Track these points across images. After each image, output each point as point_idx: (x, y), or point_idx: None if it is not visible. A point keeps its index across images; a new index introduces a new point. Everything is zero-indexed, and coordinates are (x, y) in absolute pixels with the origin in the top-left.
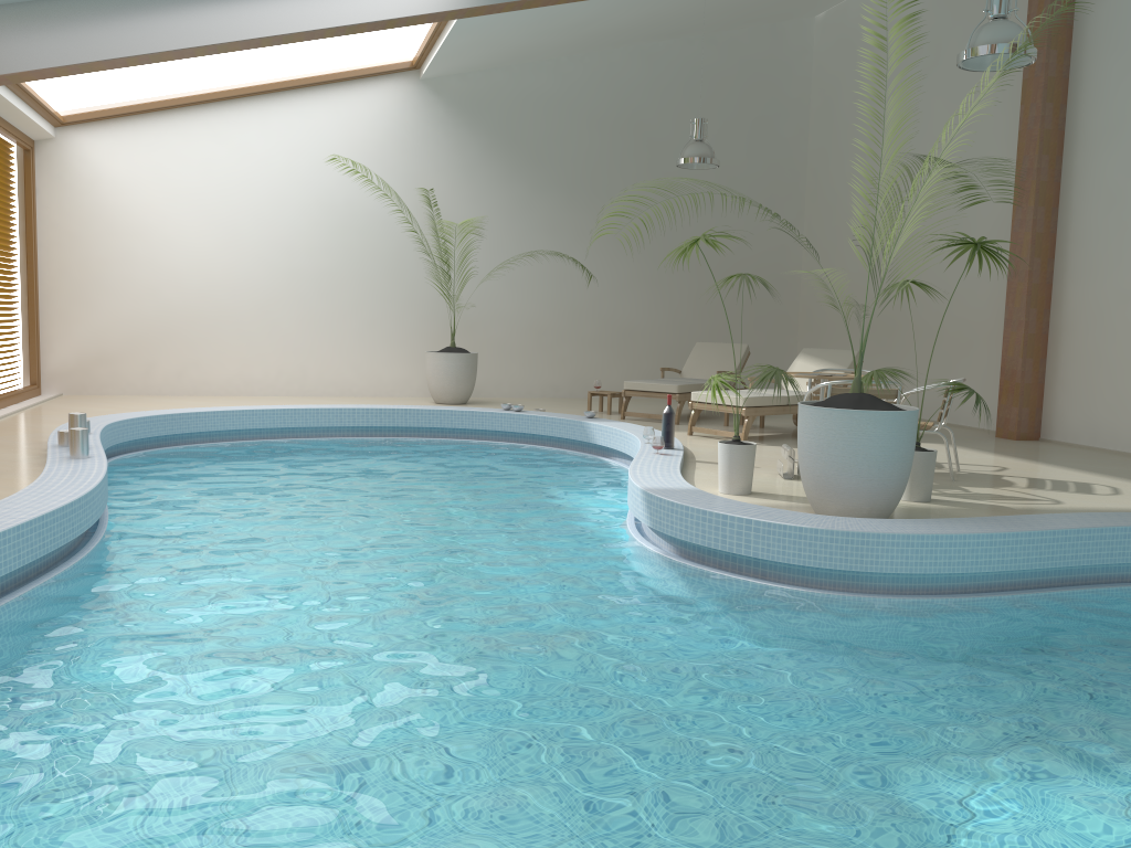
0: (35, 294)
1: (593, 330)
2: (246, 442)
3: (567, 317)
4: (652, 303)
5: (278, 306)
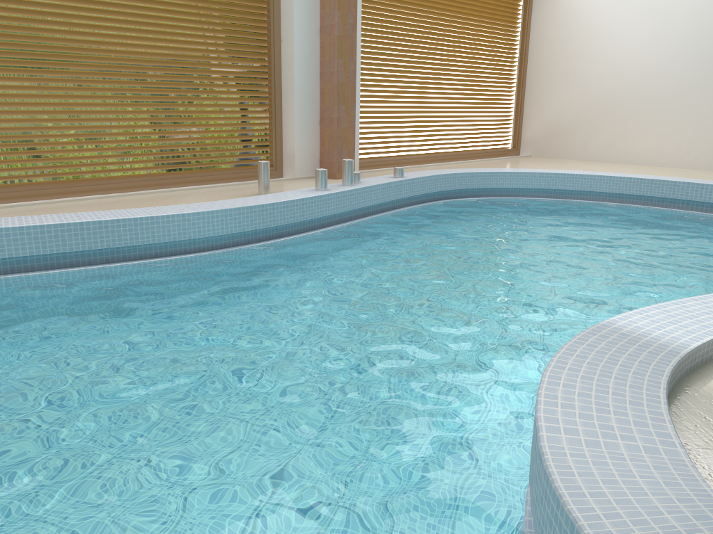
0: (522, 84)
1: None
2: (581, 201)
3: None
4: None
5: (698, 87)
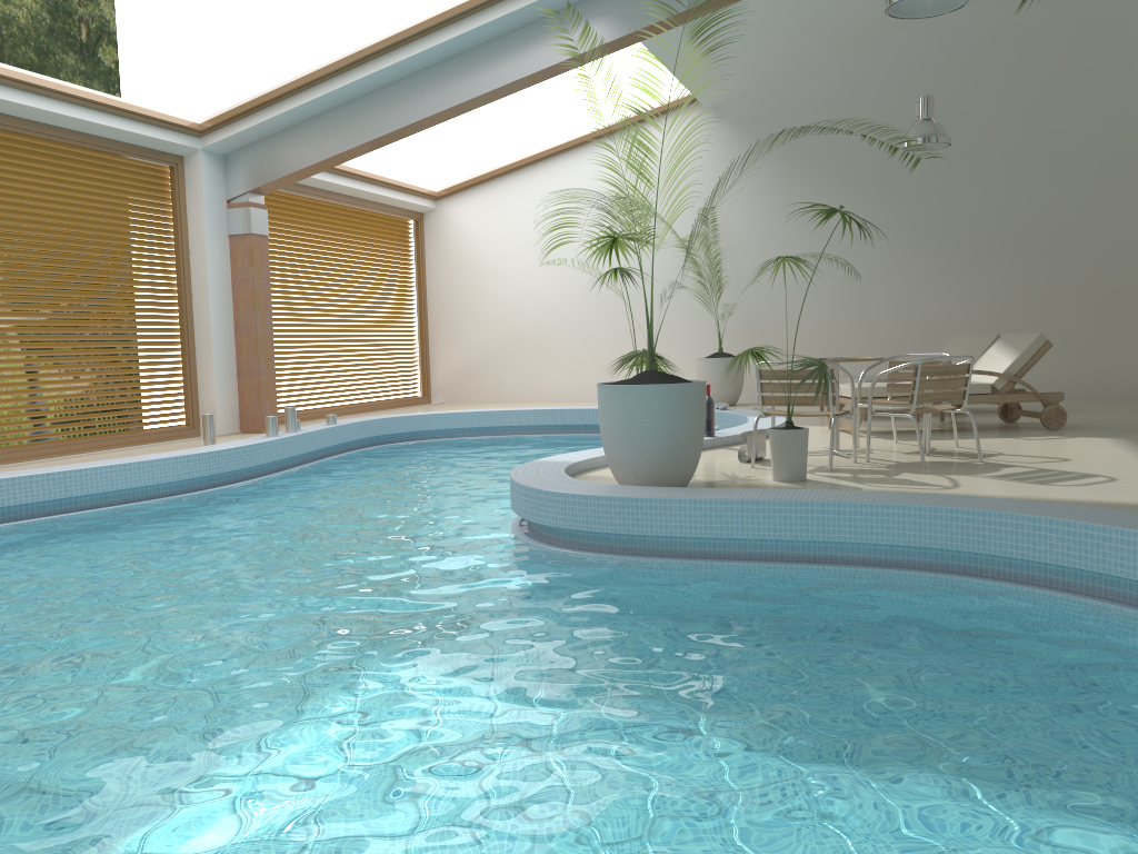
0: (424, 327)
1: (891, 329)
2: (505, 436)
3: (860, 317)
4: (959, 295)
5: (592, 325)
